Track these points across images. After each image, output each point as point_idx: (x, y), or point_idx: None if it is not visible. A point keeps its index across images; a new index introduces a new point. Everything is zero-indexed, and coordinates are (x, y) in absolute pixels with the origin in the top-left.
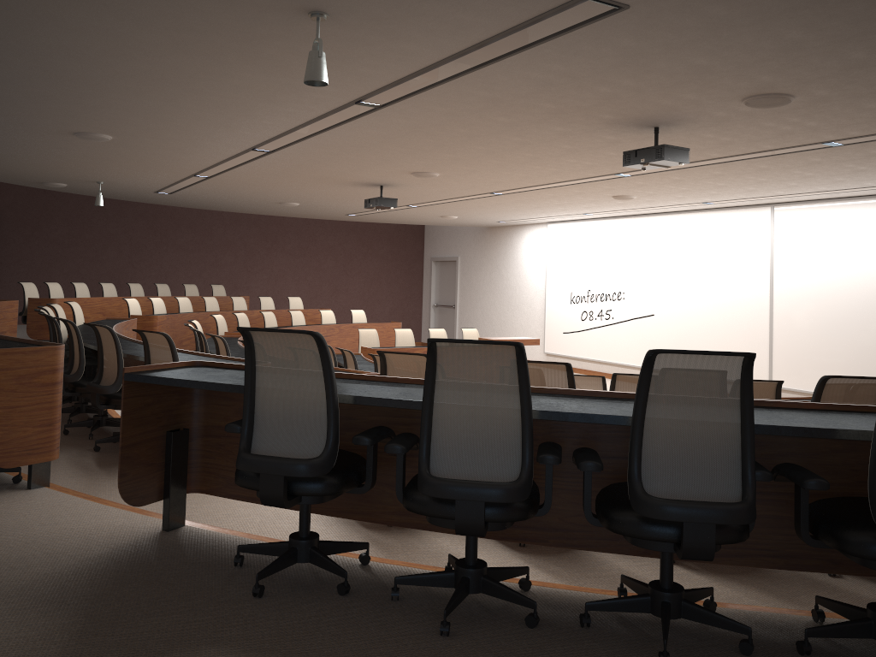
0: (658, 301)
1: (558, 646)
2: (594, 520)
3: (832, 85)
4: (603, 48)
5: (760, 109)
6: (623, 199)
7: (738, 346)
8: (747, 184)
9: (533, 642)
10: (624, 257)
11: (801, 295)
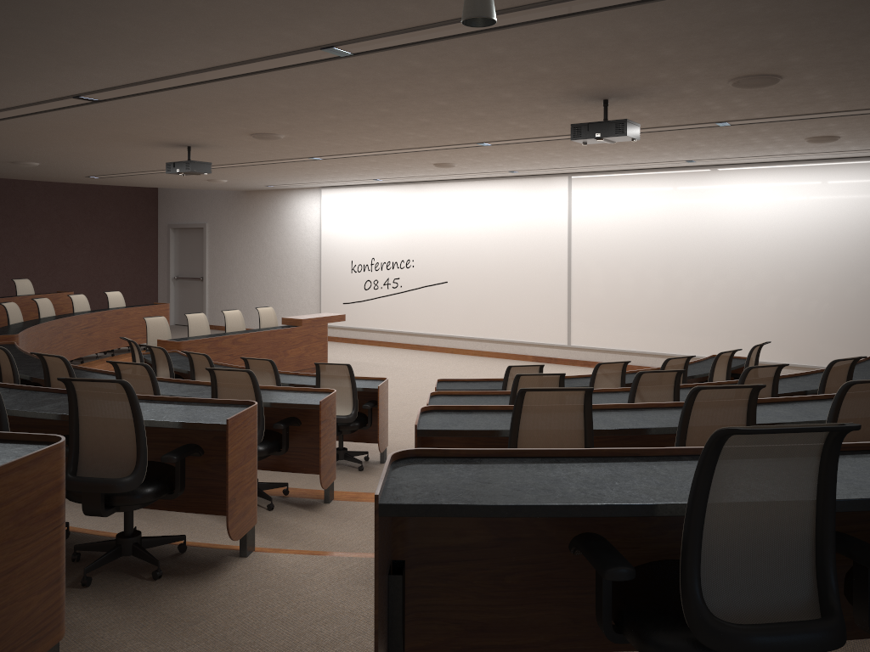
0: (452, 268)
1: None
2: None
3: (831, 71)
4: (719, 11)
5: (728, 89)
6: (445, 167)
7: (537, 309)
8: (581, 156)
9: None
10: (412, 224)
11: (598, 260)
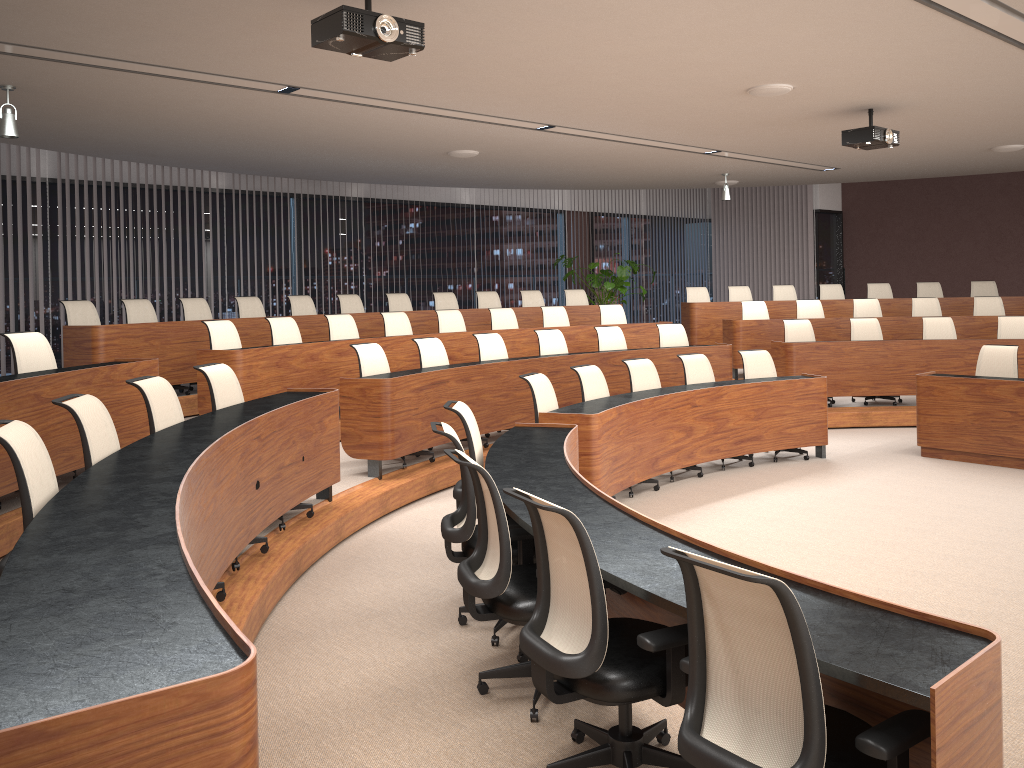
0: None
1: None
2: None
3: None
4: None
5: None
6: None
7: None
8: None
9: None
10: None
11: None
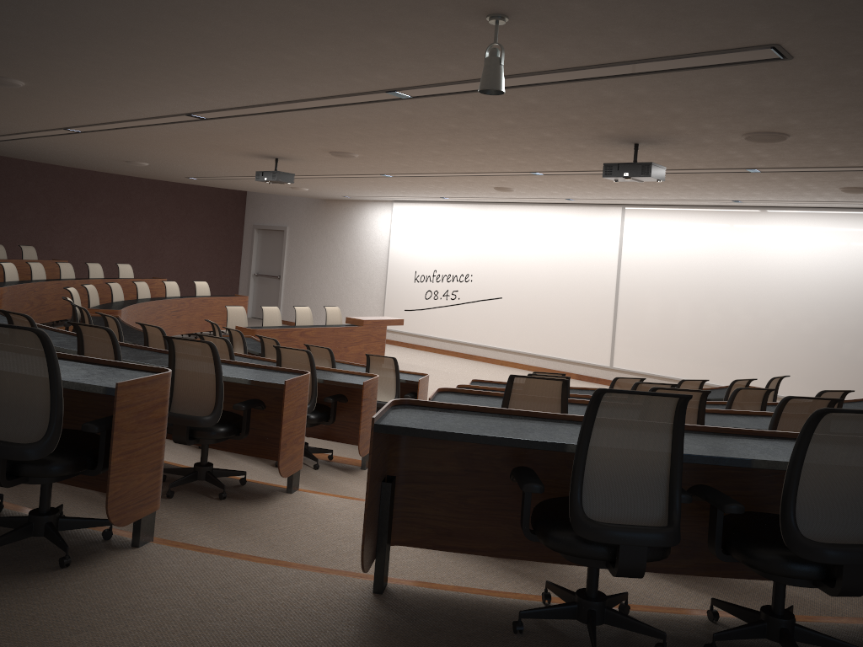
0: (507, 285)
1: None
2: None
3: (832, 133)
4: (709, 83)
5: (745, 142)
6: (504, 191)
7: (583, 330)
8: (629, 189)
9: None
10: (474, 241)
11: (644, 288)
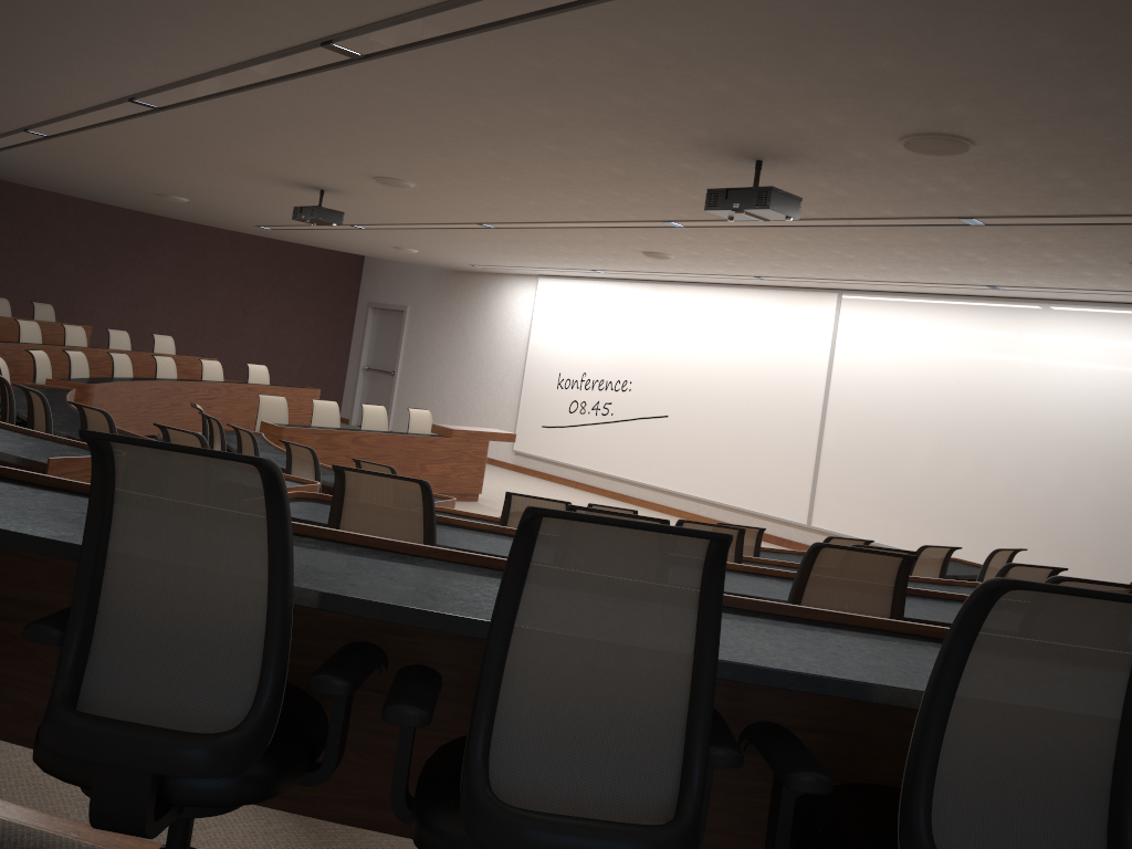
0: (676, 399)
1: None
2: None
3: (1036, 136)
4: (758, 13)
5: (915, 157)
6: (656, 258)
7: (774, 469)
8: (826, 260)
9: None
10: (637, 334)
11: (862, 413)
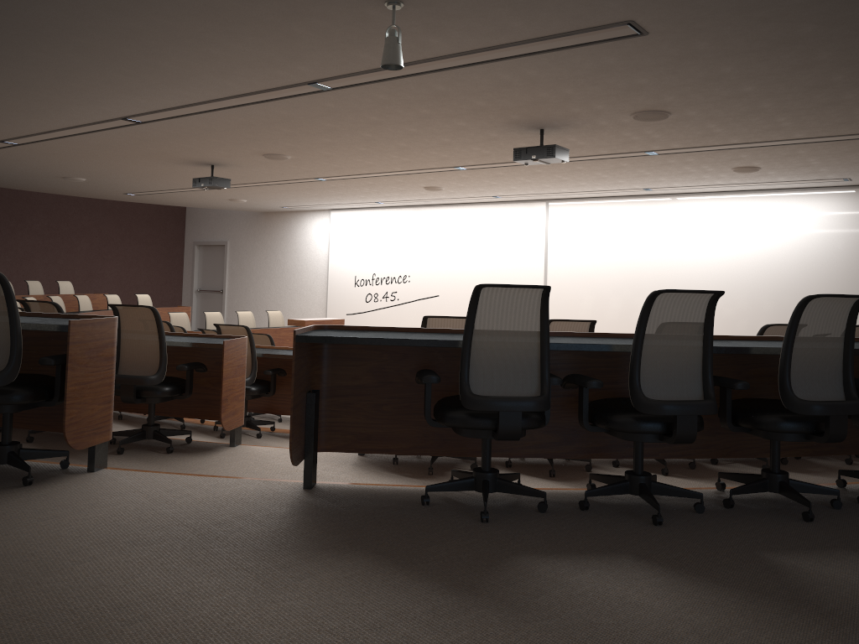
0: (443, 283)
1: (733, 520)
2: (733, 427)
3: (705, 109)
4: (587, 62)
5: (635, 122)
6: (433, 190)
7: None
8: (548, 182)
9: (716, 521)
10: (410, 243)
11: (570, 277)
